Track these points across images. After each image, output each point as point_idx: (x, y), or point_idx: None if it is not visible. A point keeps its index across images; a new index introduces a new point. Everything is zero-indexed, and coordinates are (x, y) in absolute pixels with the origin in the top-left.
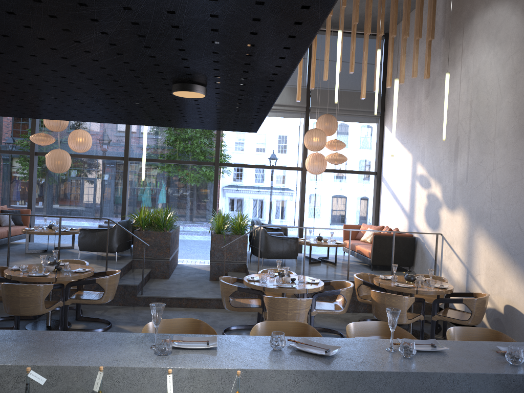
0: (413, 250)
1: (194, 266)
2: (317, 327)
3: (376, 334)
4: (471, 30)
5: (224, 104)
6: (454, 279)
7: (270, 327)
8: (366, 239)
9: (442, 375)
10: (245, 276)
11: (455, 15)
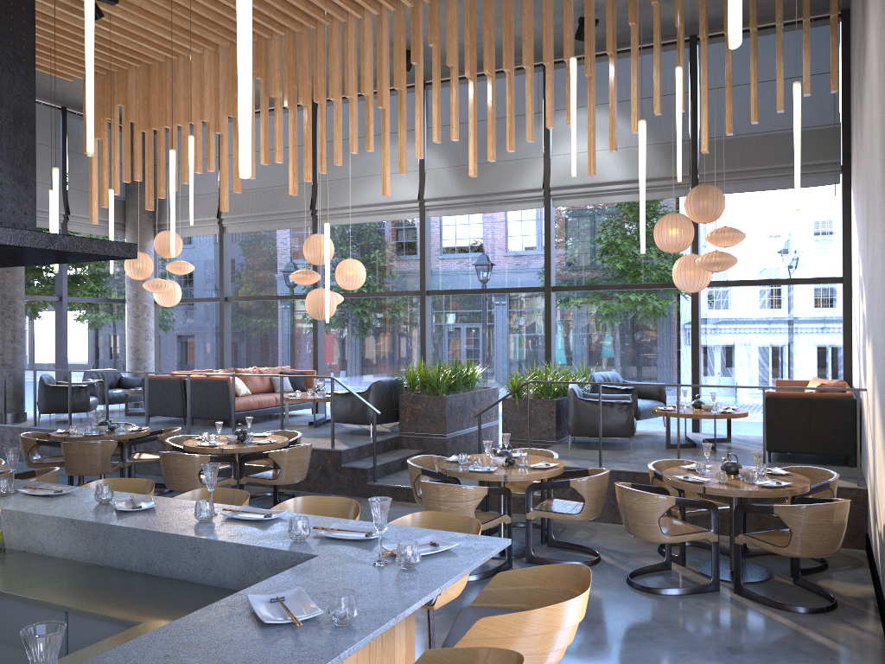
0: (853, 424)
1: None
2: (571, 543)
3: (340, 516)
4: None
5: None
6: (870, 478)
7: (216, 494)
8: None
9: (183, 538)
10: None
11: None
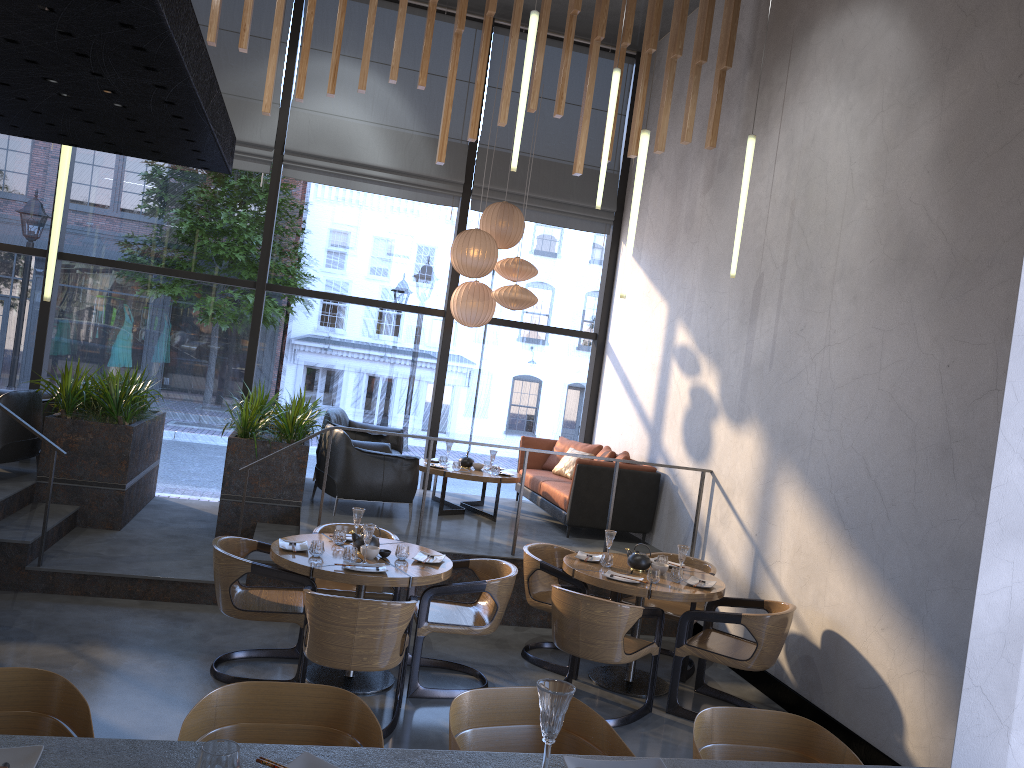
0: (655, 500)
1: (190, 503)
2: (433, 658)
3: (529, 721)
4: (806, 56)
5: (4, 11)
6: (728, 567)
7: (255, 698)
8: (564, 471)
9: None
10: (296, 533)
11: (776, 22)
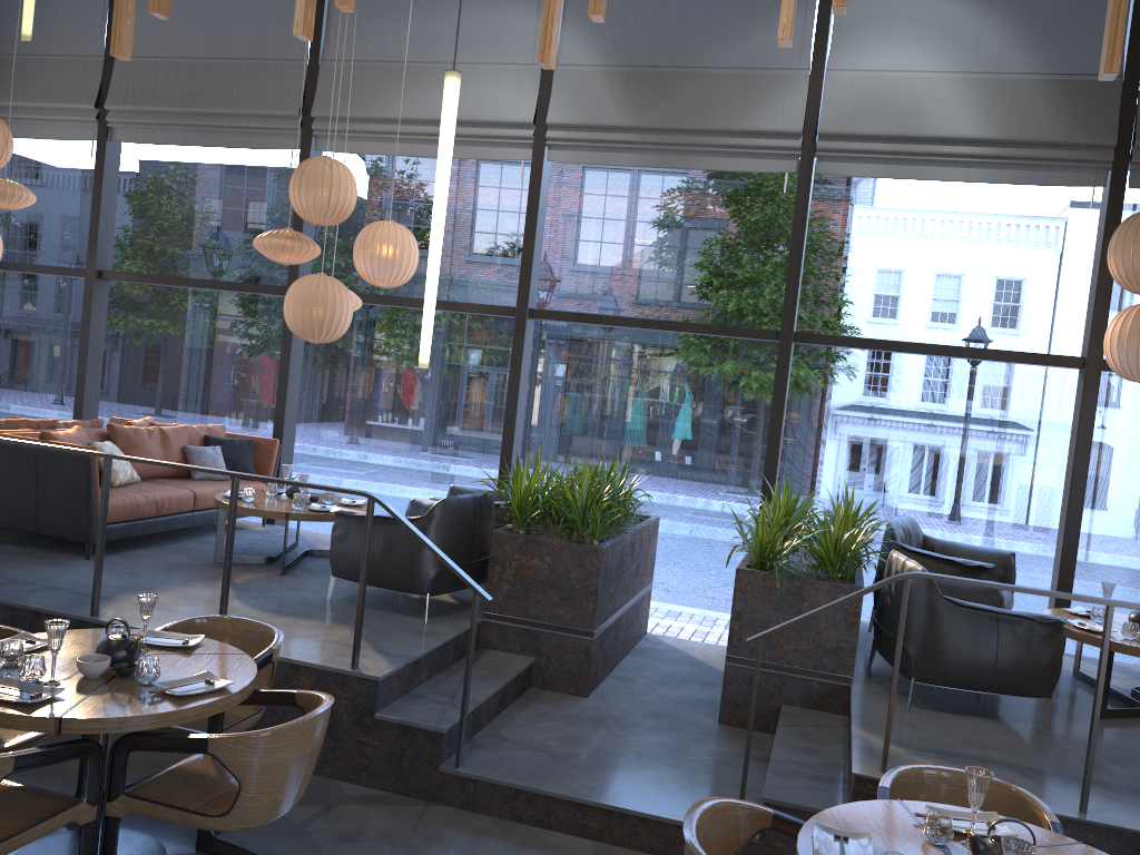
0: None
1: (692, 648)
2: None
3: None
4: None
5: None
6: None
7: None
8: None
9: None
10: (843, 735)
11: None
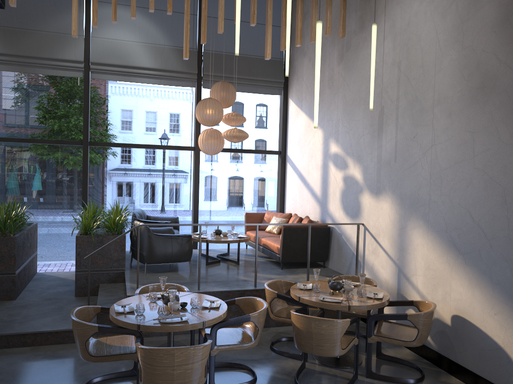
0: (328, 242)
1: (59, 274)
2: (219, 362)
3: None
4: None
5: None
6: (381, 279)
7: None
8: (272, 230)
9: None
10: (124, 288)
11: None
